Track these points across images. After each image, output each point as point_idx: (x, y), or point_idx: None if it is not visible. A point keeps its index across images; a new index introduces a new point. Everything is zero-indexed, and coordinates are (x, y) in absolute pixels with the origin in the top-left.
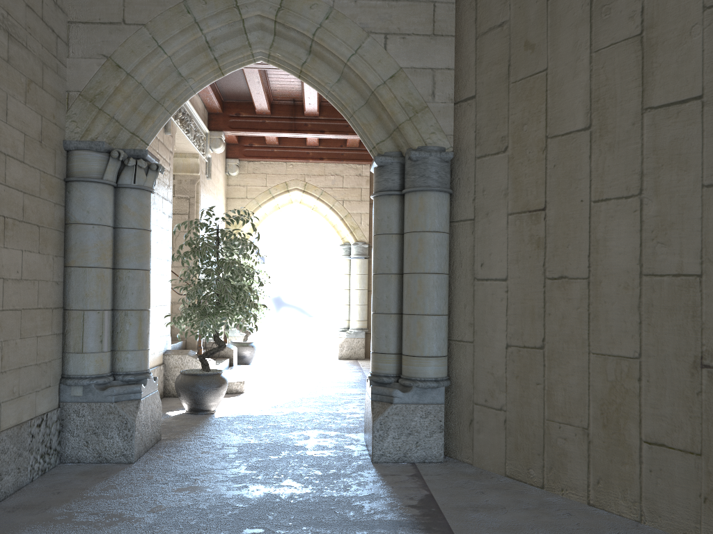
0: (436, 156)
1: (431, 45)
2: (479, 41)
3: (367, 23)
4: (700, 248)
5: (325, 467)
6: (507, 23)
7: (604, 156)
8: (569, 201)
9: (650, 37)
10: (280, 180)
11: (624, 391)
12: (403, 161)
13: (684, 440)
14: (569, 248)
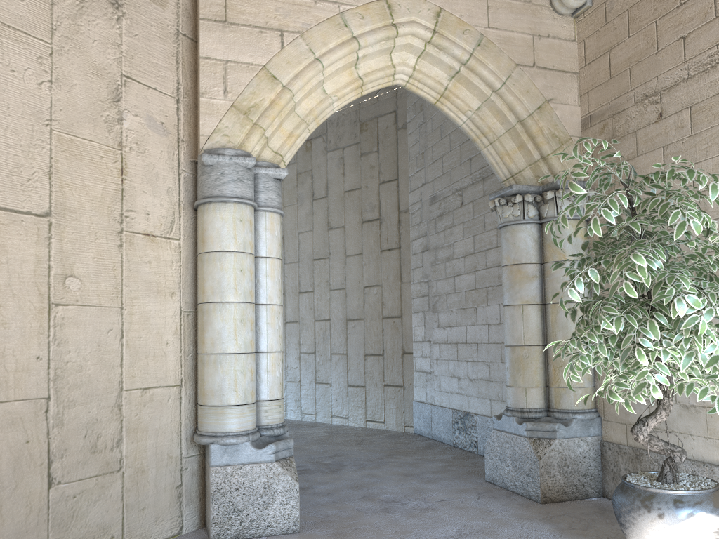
0: None
1: None
2: None
3: None
4: None
5: (318, 494)
6: None
7: None
8: None
9: None
10: None
11: None
12: None
13: None
14: None
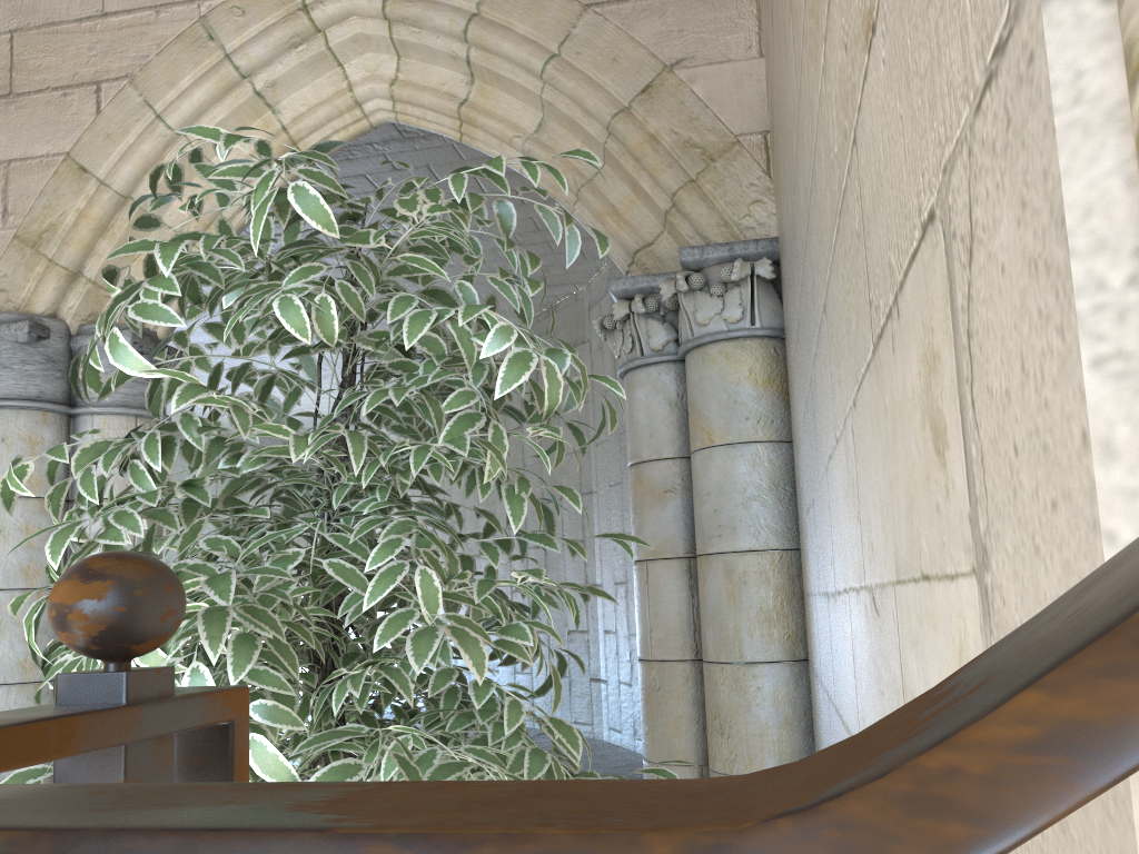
0: None
1: None
2: None
3: None
4: None
5: None
6: None
7: None
8: None
9: None
10: None
11: None
12: None
13: None
14: None
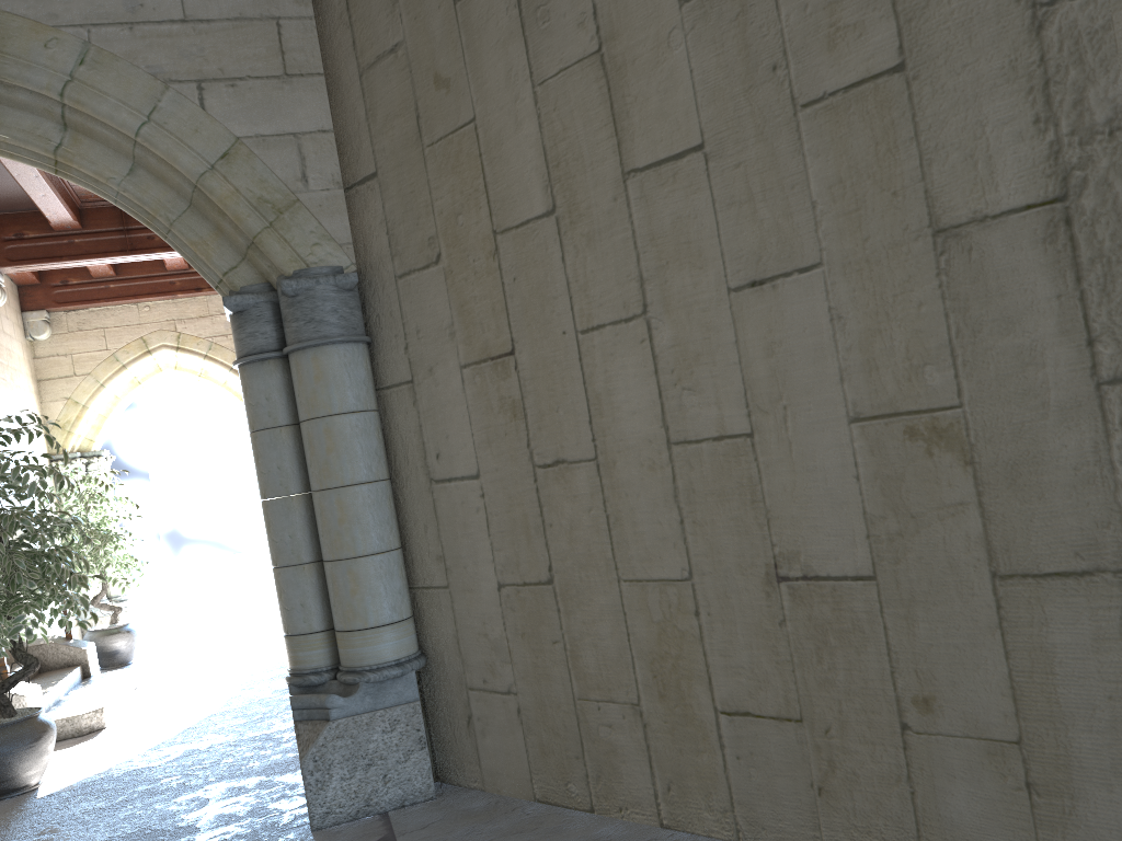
0: (328, 284)
1: (285, 94)
2: (366, 79)
3: (162, 65)
4: (744, 391)
5: None
6: (403, 46)
7: (583, 255)
8: (546, 335)
9: (614, 55)
10: (132, 335)
11: (679, 636)
12: (276, 298)
13: (776, 701)
14: (561, 413)
